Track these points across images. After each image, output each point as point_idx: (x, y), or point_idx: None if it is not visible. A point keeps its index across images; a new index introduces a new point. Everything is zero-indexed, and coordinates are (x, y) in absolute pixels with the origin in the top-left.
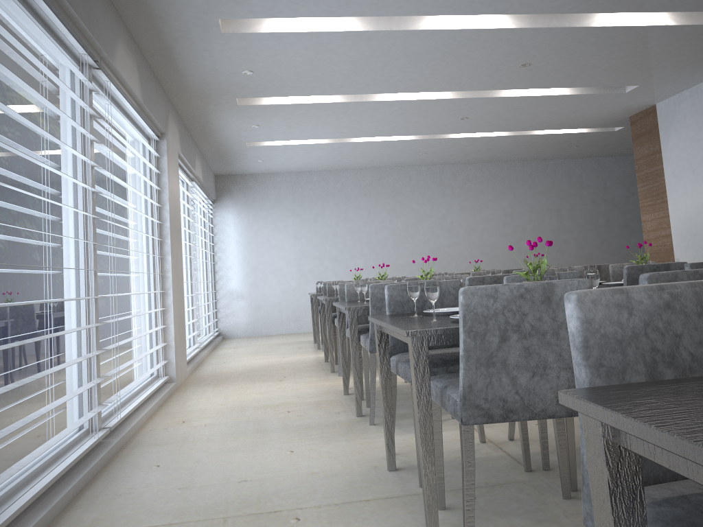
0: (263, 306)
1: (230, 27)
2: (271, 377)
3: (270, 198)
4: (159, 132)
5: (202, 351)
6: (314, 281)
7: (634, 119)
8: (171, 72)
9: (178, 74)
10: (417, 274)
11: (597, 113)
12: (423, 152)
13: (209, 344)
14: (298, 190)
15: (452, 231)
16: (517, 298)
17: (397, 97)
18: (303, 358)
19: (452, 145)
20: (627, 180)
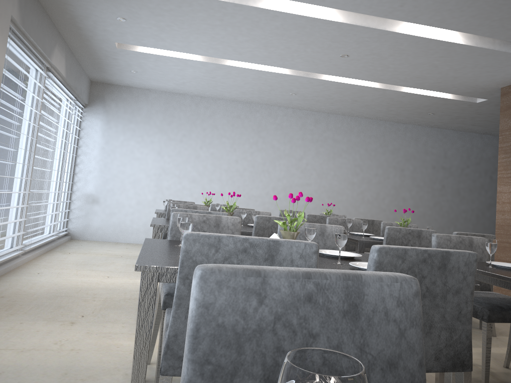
0: (117, 214)
1: None
2: (66, 314)
3: (141, 112)
4: None
5: (28, 254)
6: (169, 198)
7: (506, 91)
8: None
9: None
10: (268, 207)
11: (475, 77)
12: (293, 93)
13: (46, 244)
14: (169, 109)
15: (306, 172)
16: None
17: (282, 7)
18: (127, 283)
19: (323, 89)
20: (465, 154)
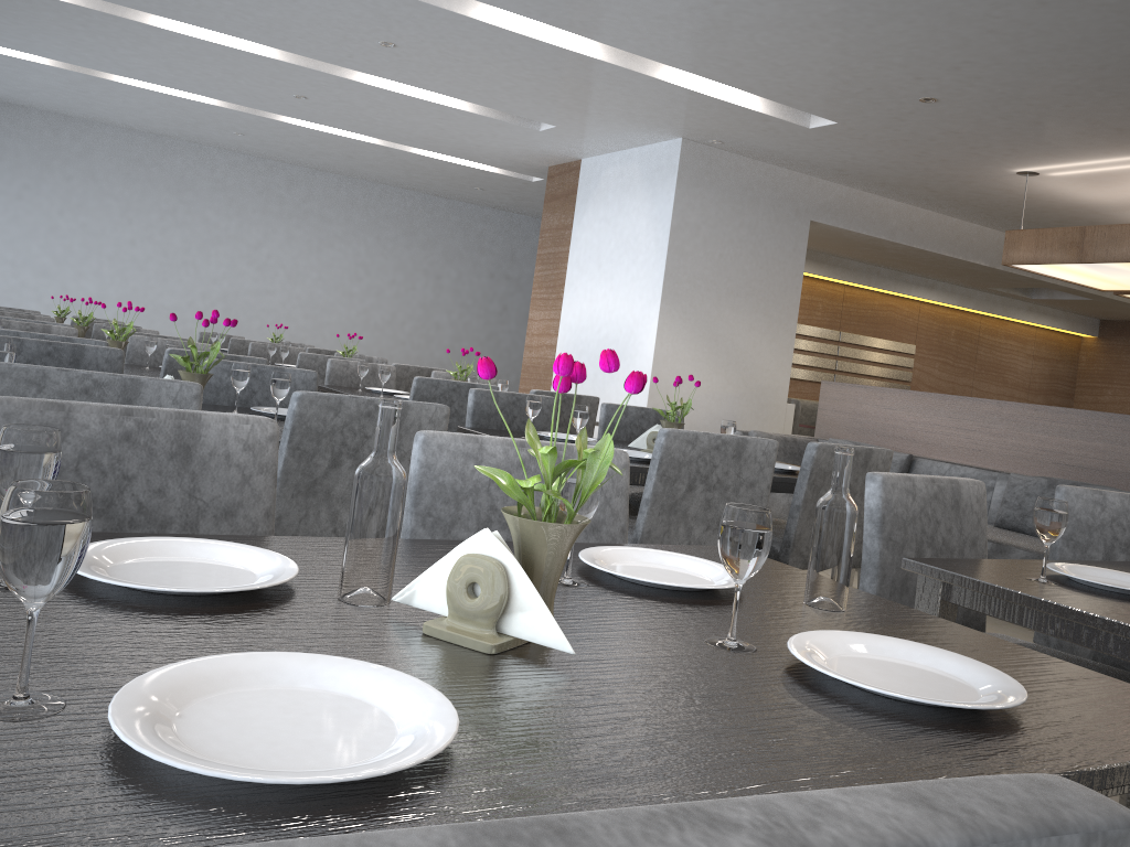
0: None
1: None
2: None
3: None
4: None
5: None
6: None
7: (553, 172)
8: None
9: None
10: (191, 328)
11: (504, 149)
12: (240, 132)
13: None
14: None
15: (267, 271)
16: (79, 394)
17: (182, 28)
18: None
19: (288, 134)
20: None
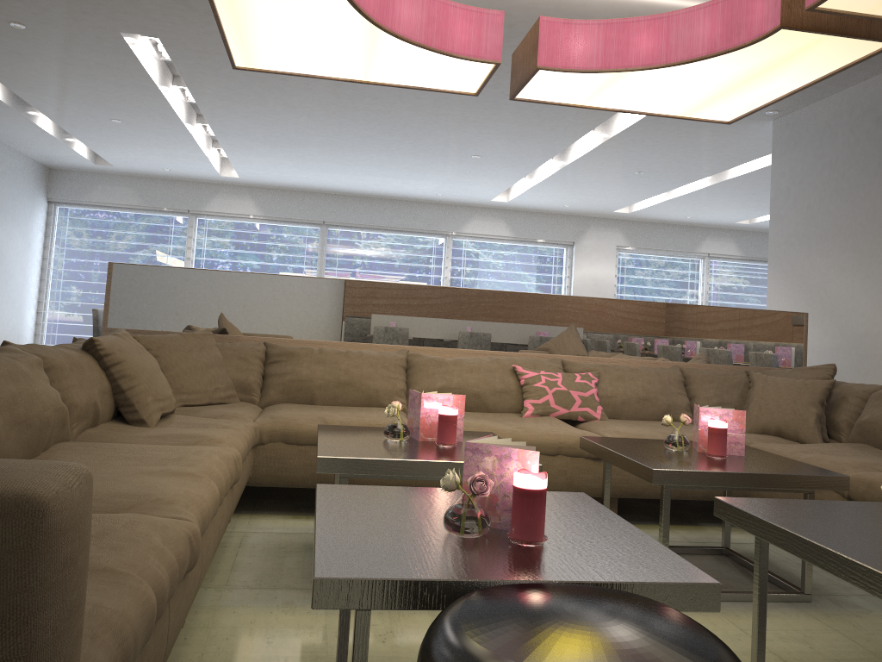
0: None
1: (508, 198)
2: None
3: None
4: (569, 242)
5: None
6: None
7: None
8: (550, 211)
9: (555, 211)
10: None
11: None
12: None
13: None
14: None
15: None
16: None
17: (681, 192)
18: None
19: None
20: None
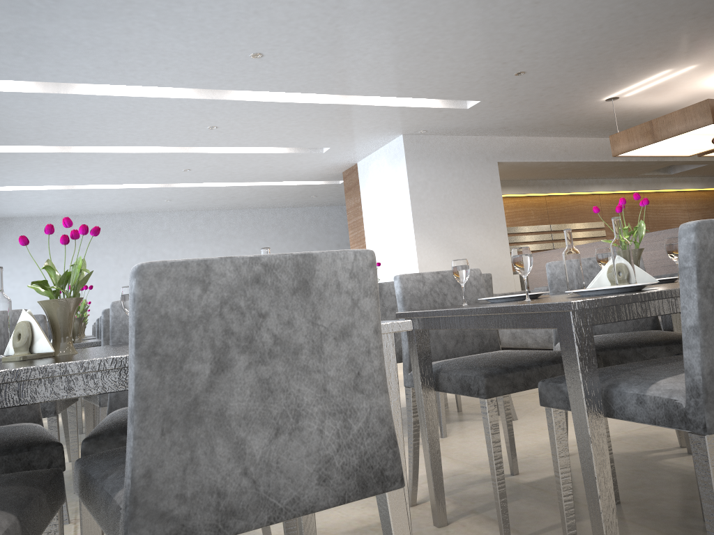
0: None
1: None
2: None
3: (6, 244)
4: None
5: None
6: None
7: (345, 175)
8: None
9: None
10: None
11: (312, 169)
12: (168, 199)
13: None
14: (39, 235)
15: None
16: None
17: (106, 149)
18: None
19: (193, 193)
20: None
